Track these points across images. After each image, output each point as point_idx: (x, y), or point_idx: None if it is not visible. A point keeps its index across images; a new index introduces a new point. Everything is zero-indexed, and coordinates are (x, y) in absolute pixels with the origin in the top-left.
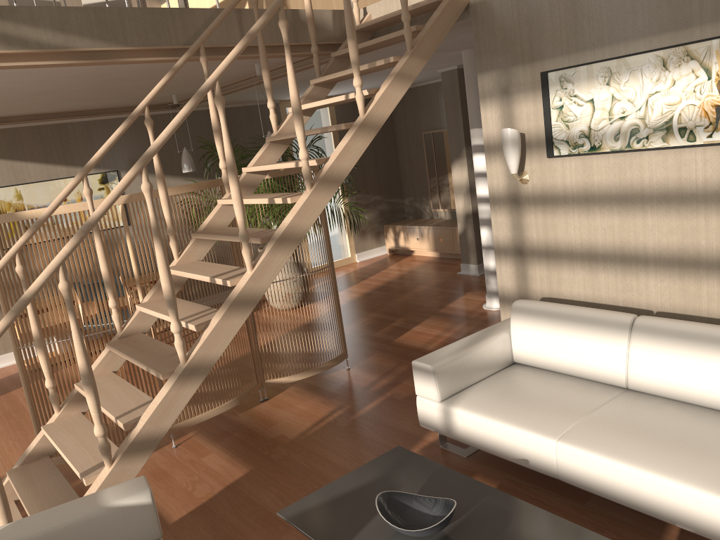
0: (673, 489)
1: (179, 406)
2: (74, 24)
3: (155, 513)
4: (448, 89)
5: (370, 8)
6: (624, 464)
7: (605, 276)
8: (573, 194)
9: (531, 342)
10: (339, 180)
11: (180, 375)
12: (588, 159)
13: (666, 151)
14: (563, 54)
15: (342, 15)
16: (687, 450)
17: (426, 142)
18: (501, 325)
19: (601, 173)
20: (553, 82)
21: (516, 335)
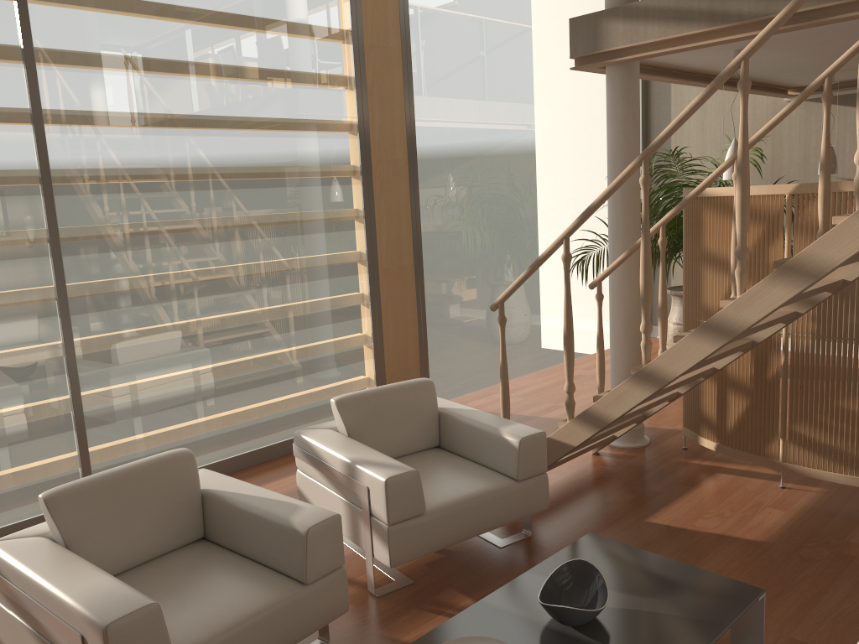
0: None
1: (628, 404)
2: None
3: (517, 457)
4: None
5: None
6: None
7: None
8: None
9: None
10: None
11: (634, 375)
12: None
13: None
14: None
15: None
16: None
17: None
18: None
19: None
20: None
21: None
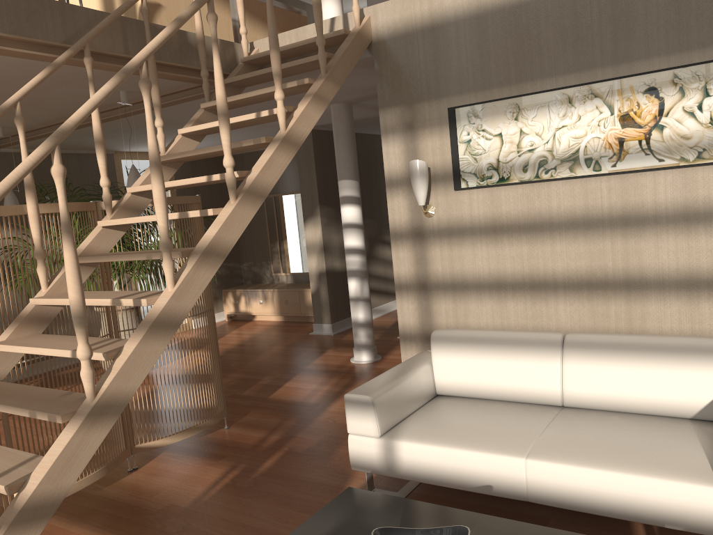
0: (662, 487)
1: (85, 457)
2: None
3: None
4: (302, 149)
5: (258, 43)
6: (605, 470)
7: (514, 304)
8: (481, 225)
9: (456, 371)
10: (263, 194)
11: (88, 415)
12: (496, 191)
13: (573, 181)
14: (470, 91)
15: (229, 47)
16: (656, 450)
17: (267, 205)
18: (420, 358)
19: (509, 203)
20: (461, 117)
21: (439, 365)
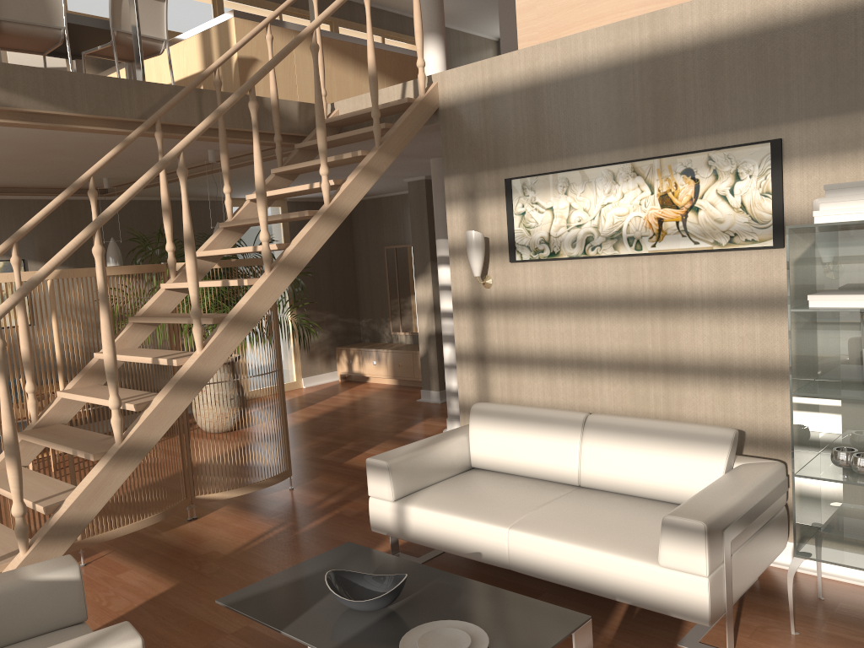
0: (613, 562)
1: (110, 490)
2: (20, 83)
3: (82, 591)
4: (415, 200)
5: (338, 104)
6: (570, 544)
7: (563, 382)
8: (534, 299)
9: (489, 445)
10: (299, 266)
11: (114, 455)
12: (547, 265)
13: (617, 259)
14: (526, 163)
15: (309, 108)
16: (628, 530)
17: (388, 257)
18: (460, 430)
19: (560, 278)
20: (516, 189)
21: (474, 438)
